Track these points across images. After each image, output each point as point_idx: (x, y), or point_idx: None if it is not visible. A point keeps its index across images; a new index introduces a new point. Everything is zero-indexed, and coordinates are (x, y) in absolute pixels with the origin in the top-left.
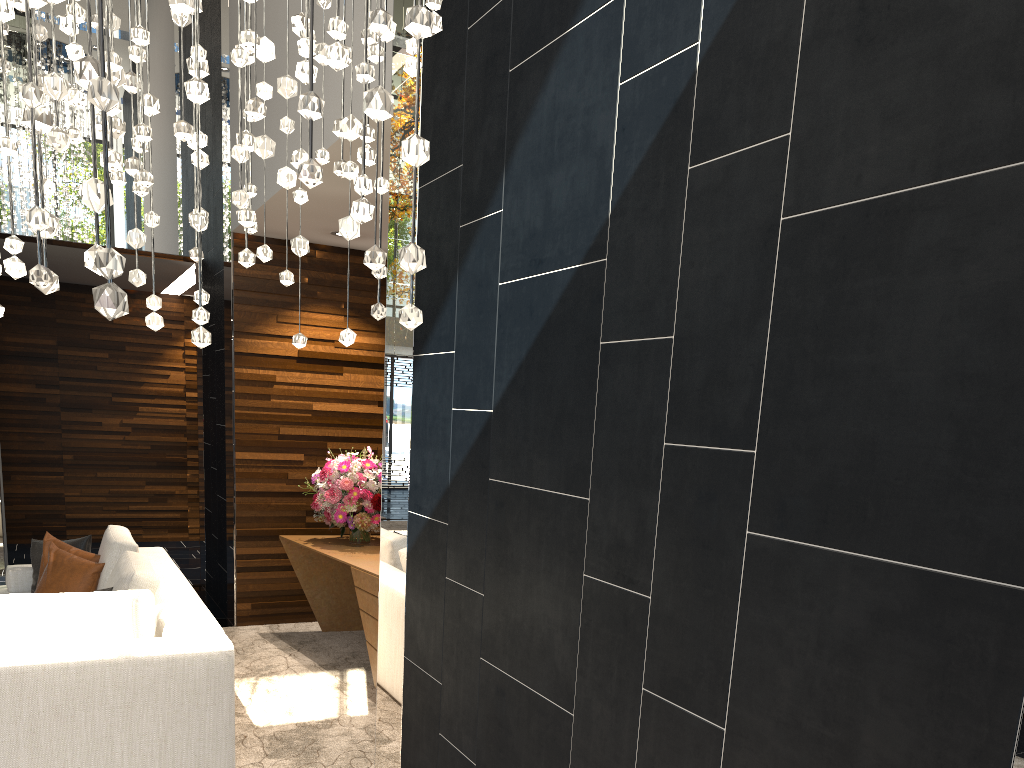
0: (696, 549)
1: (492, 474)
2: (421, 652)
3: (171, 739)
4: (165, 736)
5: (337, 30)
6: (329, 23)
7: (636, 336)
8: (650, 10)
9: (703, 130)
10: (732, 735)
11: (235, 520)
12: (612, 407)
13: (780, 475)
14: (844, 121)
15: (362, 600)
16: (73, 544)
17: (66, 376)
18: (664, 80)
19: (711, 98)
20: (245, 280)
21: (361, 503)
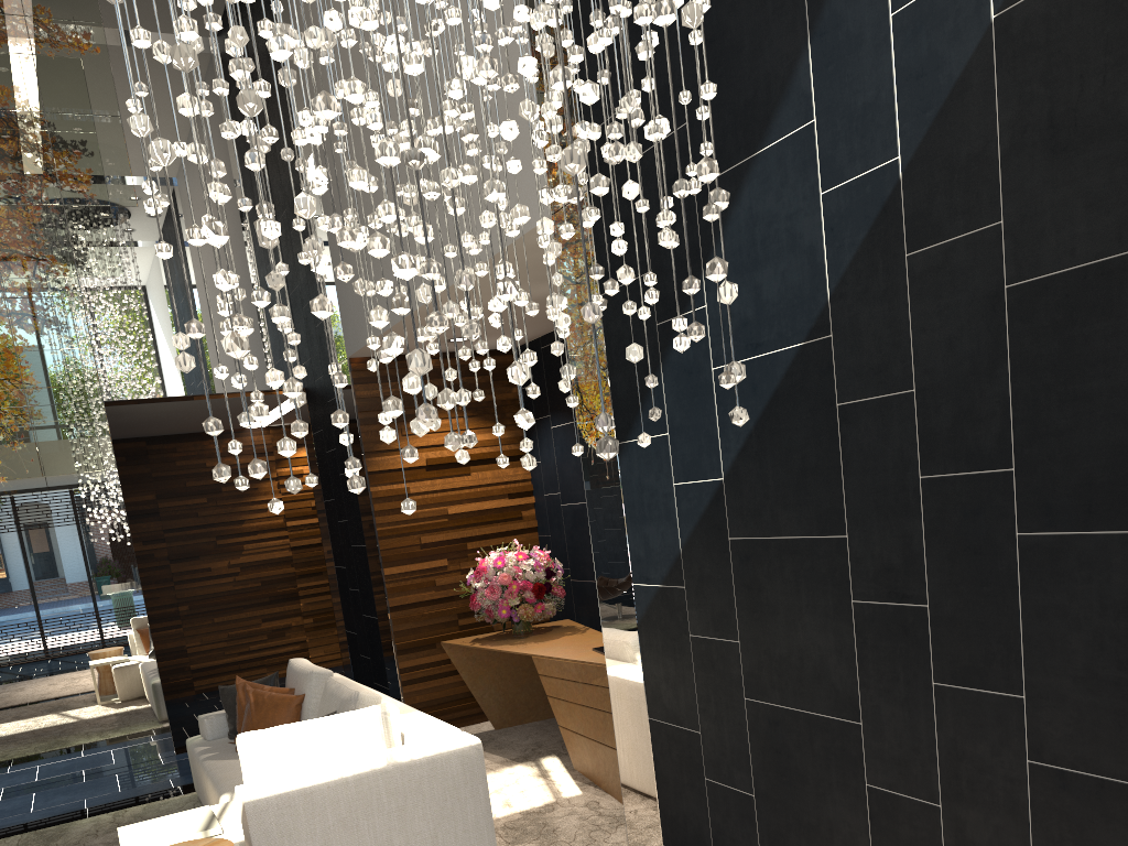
0: (968, 557)
1: (731, 533)
2: (670, 709)
3: (441, 834)
4: (435, 832)
5: (666, 219)
6: (659, 216)
7: (875, 394)
8: (843, 134)
9: (915, 225)
10: (1032, 699)
11: (393, 635)
12: (859, 456)
13: (1041, 483)
14: (1051, 209)
15: (549, 686)
16: (263, 683)
17: (170, 528)
18: (868, 188)
19: (919, 199)
20: (367, 401)
21: (521, 595)
